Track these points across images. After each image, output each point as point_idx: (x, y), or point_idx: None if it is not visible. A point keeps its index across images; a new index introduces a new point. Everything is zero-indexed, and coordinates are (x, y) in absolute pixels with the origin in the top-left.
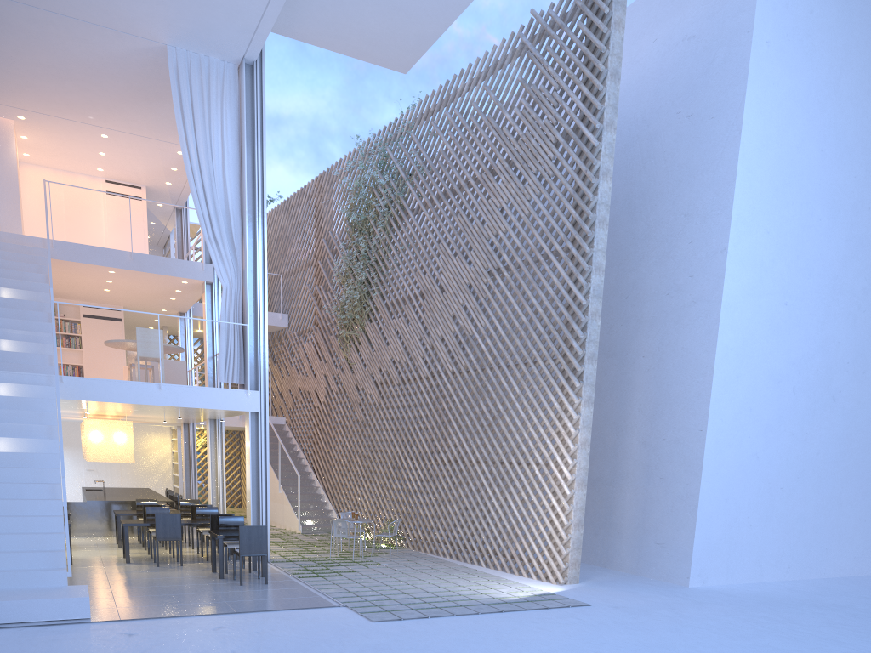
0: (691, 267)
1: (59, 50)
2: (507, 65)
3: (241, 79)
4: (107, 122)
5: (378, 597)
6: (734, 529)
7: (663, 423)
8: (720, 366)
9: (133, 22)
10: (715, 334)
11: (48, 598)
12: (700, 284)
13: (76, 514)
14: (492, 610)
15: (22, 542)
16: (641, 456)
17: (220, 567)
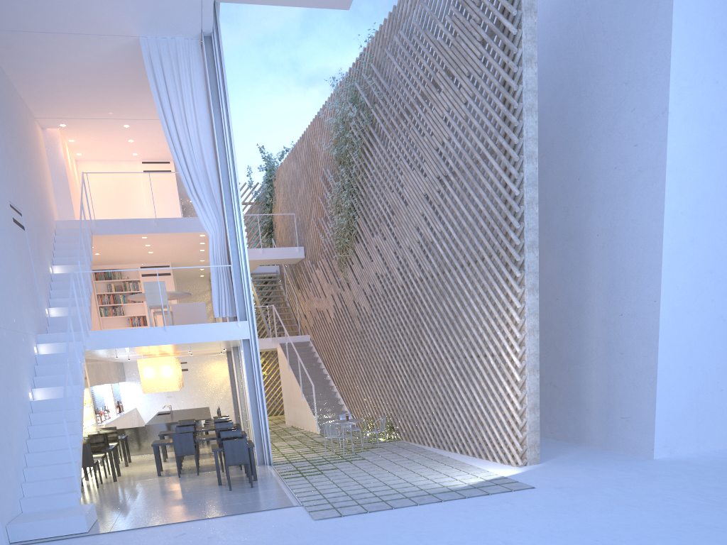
0: (635, 136)
1: (65, 63)
2: None
3: (203, 51)
4: (124, 114)
5: (337, 494)
6: (702, 396)
7: (620, 298)
8: (671, 232)
9: (106, 24)
10: (662, 201)
11: (53, 518)
12: (644, 151)
13: (138, 437)
14: (432, 500)
15: (46, 472)
16: (602, 333)
17: (217, 476)
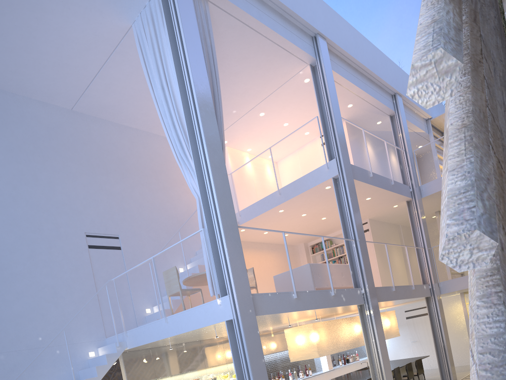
0: None
1: (143, 94)
2: None
3: None
4: (244, 106)
5: None
6: None
7: None
8: None
9: (99, 36)
10: None
11: None
12: None
13: None
14: None
15: None
16: None
17: None
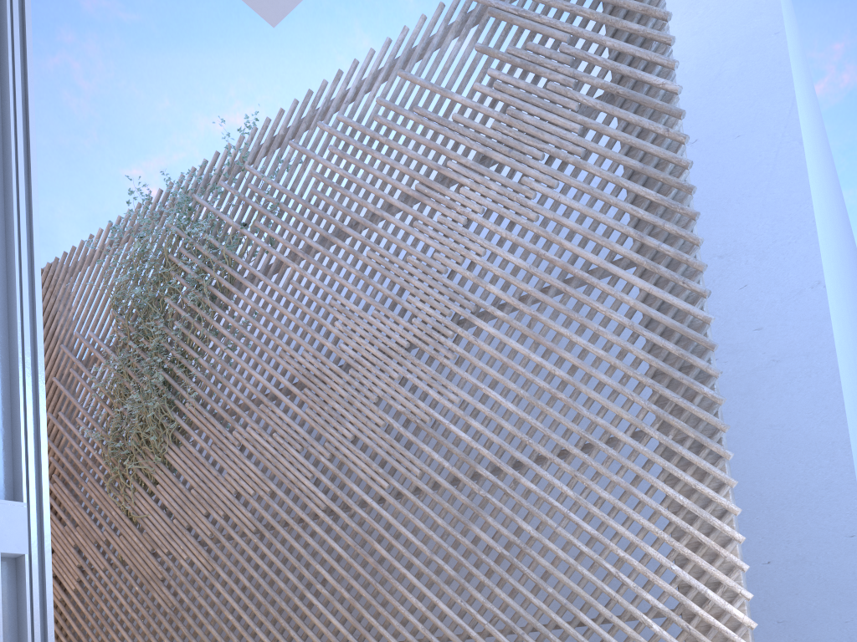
0: (755, 317)
1: None
2: (435, 47)
3: None
4: None
5: None
6: None
7: (760, 537)
8: (851, 440)
9: None
10: (837, 396)
11: None
12: (781, 336)
13: None
14: None
15: None
16: None
17: None
